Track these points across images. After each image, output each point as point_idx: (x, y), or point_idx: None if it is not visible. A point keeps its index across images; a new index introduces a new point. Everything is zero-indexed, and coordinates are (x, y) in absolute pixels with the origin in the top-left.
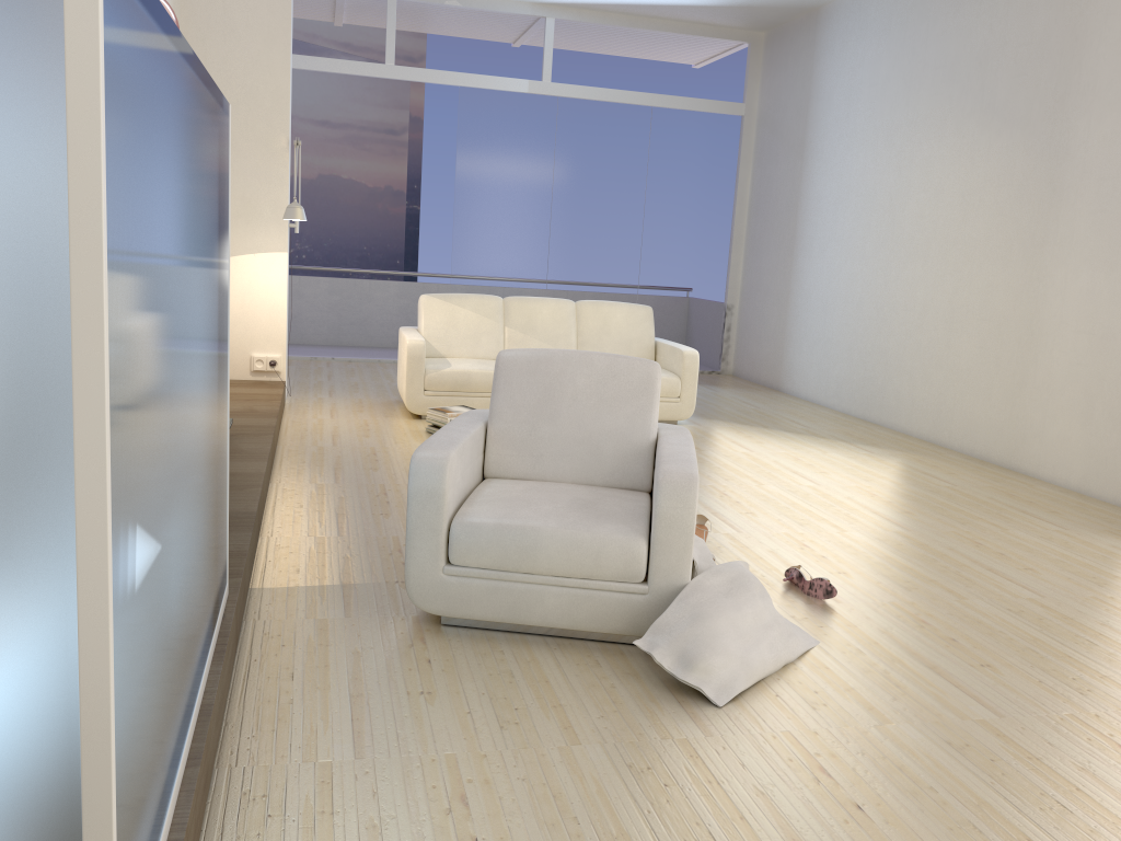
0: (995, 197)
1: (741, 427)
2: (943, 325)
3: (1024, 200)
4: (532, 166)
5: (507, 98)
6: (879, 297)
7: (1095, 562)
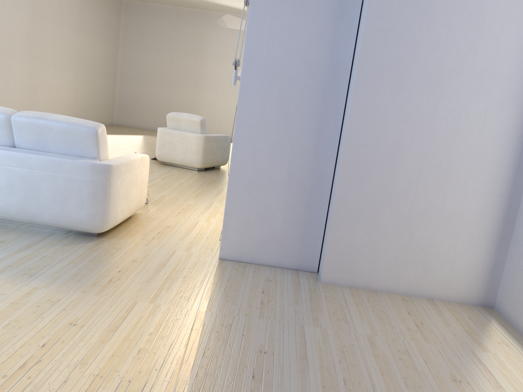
0: None
1: None
2: None
3: None
4: None
5: None
6: None
7: None
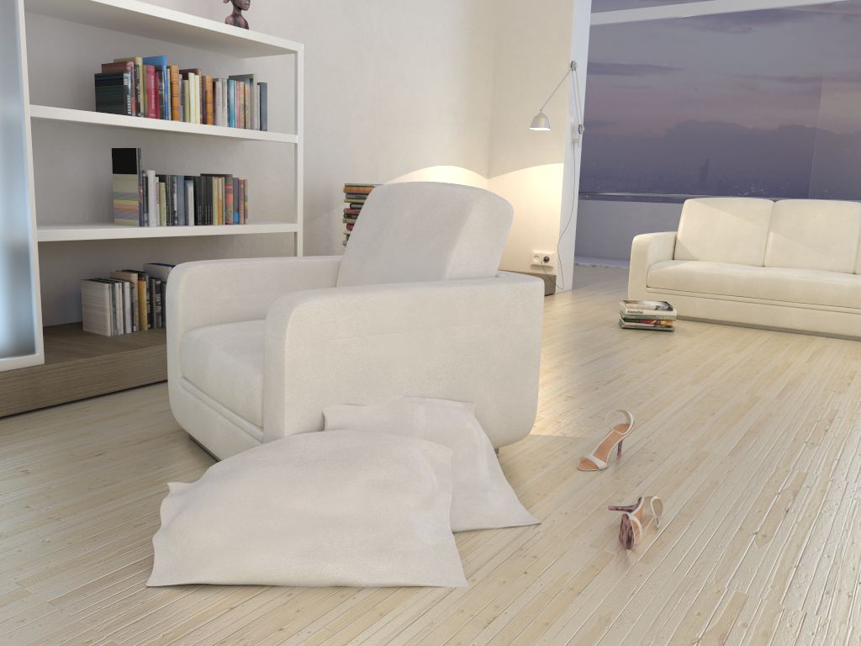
0: None
1: None
2: None
3: None
4: None
5: None
6: None
7: None
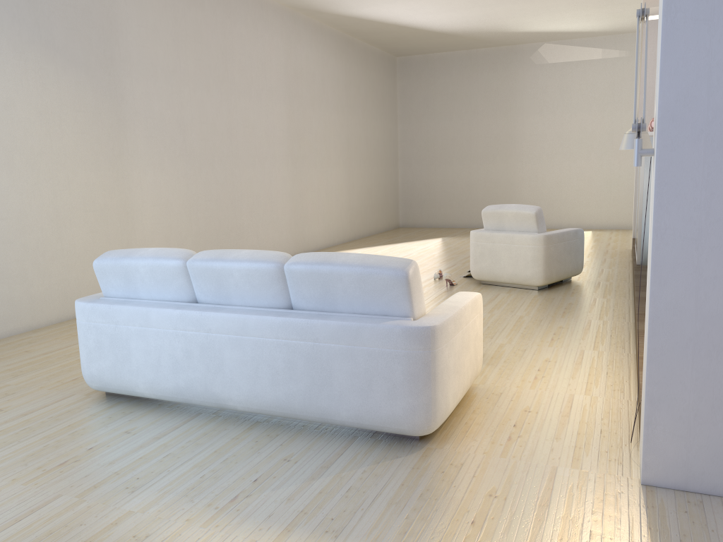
0: (75, 119)
1: None
2: (49, 224)
3: (100, 124)
4: None
5: None
6: None
7: None
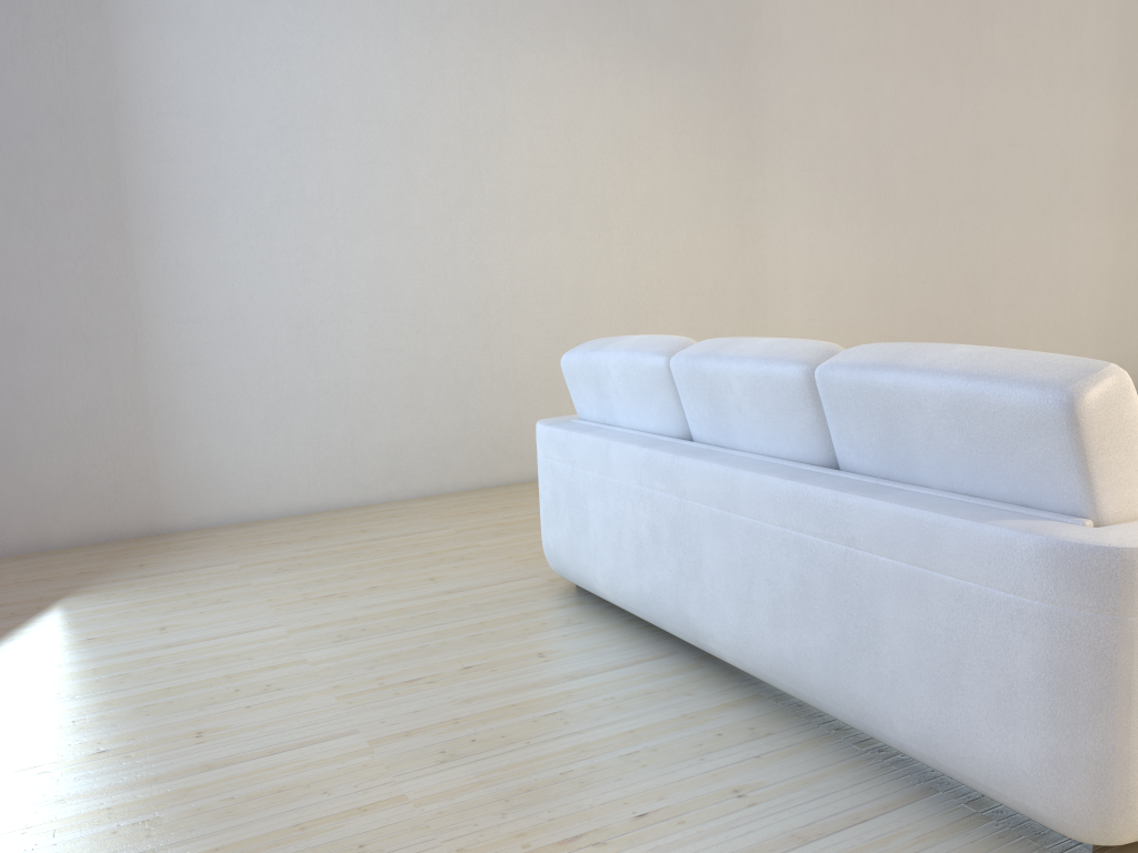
0: (675, 146)
1: None
2: (621, 313)
3: (717, 153)
4: None
5: None
6: (473, 291)
7: None
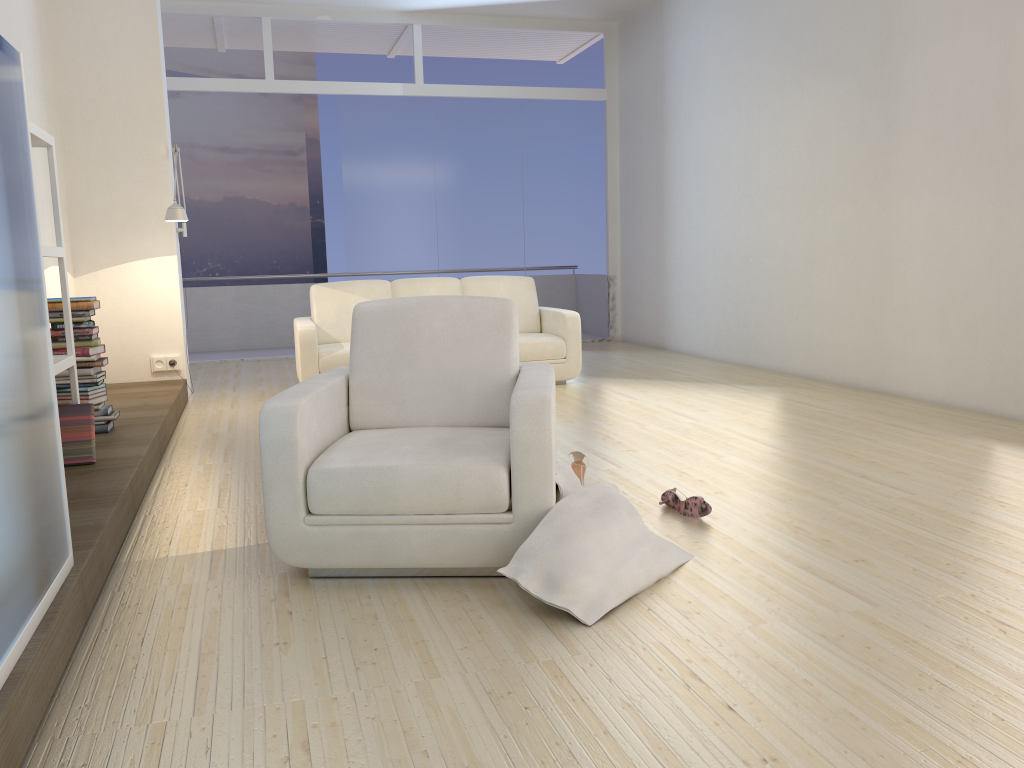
0: (838, 140)
1: (627, 381)
2: (804, 266)
3: (864, 140)
4: (414, 163)
5: (384, 101)
6: (744, 249)
7: (963, 460)
